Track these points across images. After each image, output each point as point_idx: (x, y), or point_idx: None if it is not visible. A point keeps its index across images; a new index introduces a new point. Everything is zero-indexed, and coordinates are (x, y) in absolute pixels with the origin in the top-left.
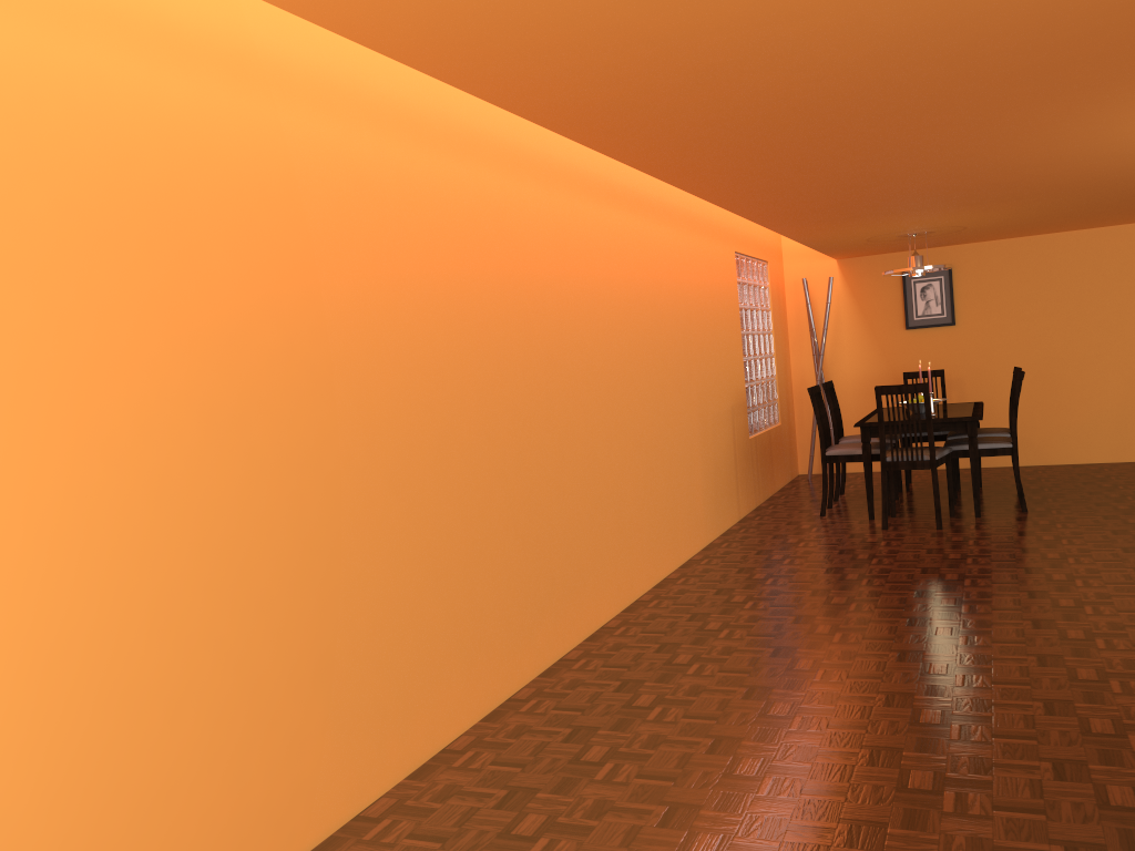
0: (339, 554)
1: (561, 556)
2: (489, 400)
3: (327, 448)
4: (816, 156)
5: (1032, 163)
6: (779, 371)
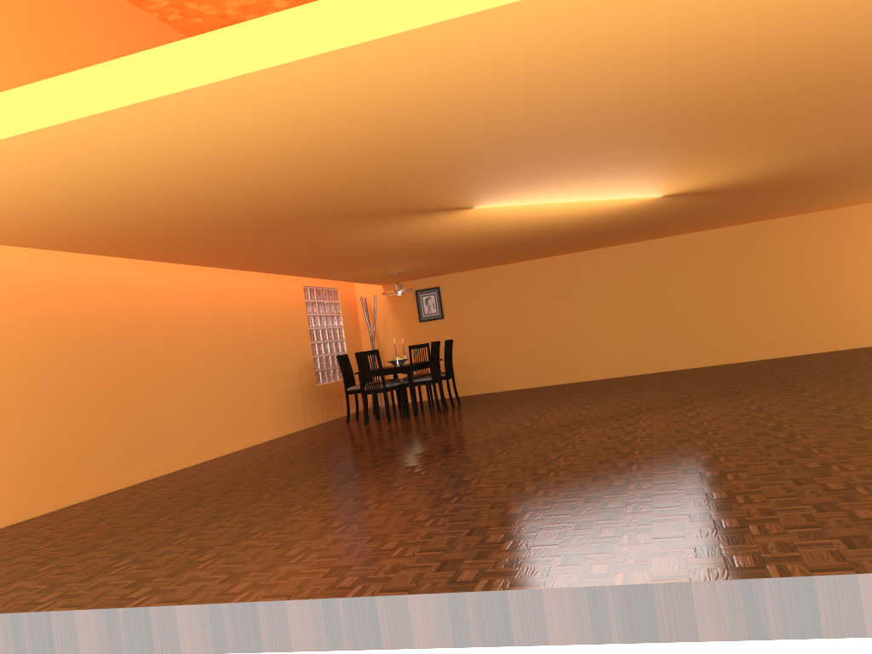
0: (22, 420)
1: (154, 433)
2: (106, 363)
3: (16, 380)
4: (255, 254)
5: (375, 249)
6: (350, 349)
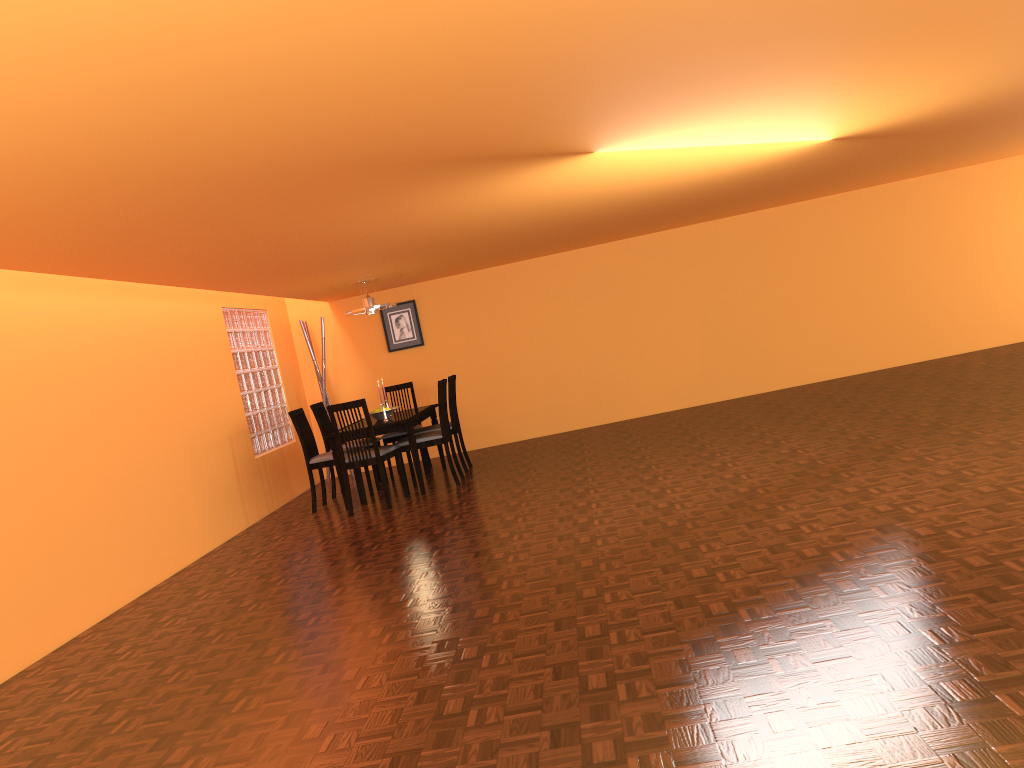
0: None
1: (14, 587)
2: None
3: None
4: (184, 251)
5: (375, 238)
6: (290, 398)
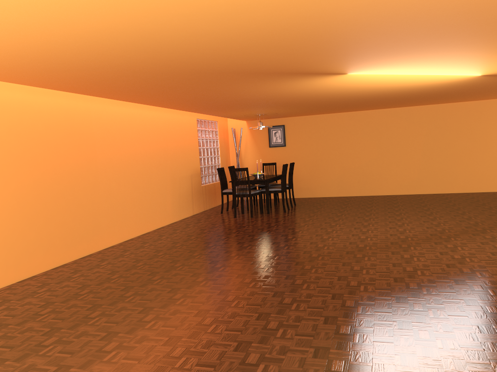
0: None
1: (92, 222)
2: (59, 171)
3: None
4: (172, 97)
5: (256, 98)
6: (222, 161)
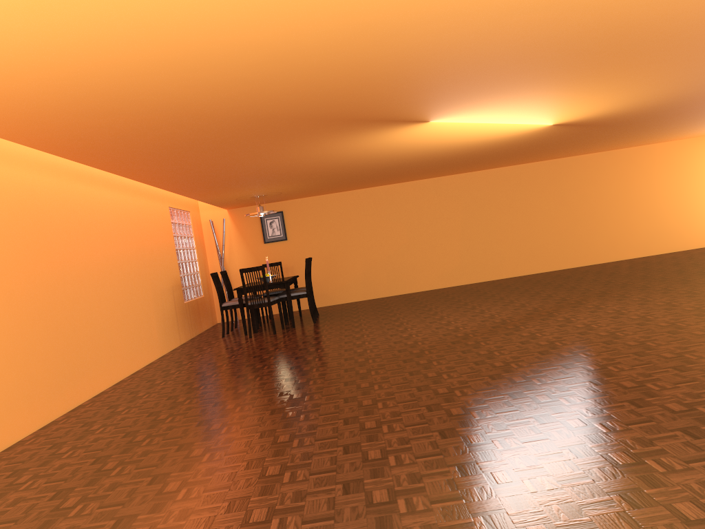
0: None
1: (76, 356)
2: (32, 279)
3: None
4: (186, 164)
5: (286, 165)
6: (201, 268)
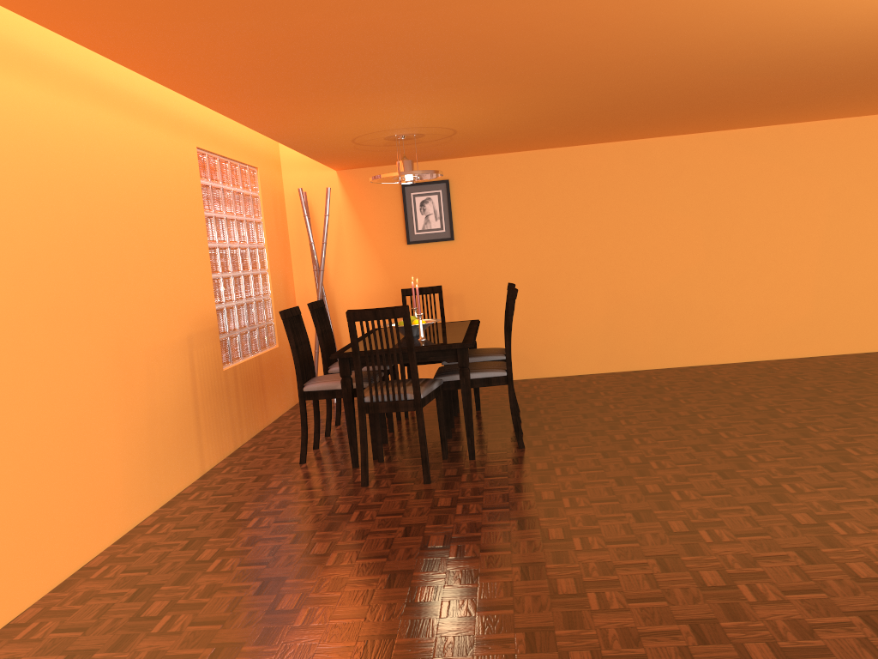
0: None
1: None
2: None
3: None
4: None
5: None
6: (276, 289)
